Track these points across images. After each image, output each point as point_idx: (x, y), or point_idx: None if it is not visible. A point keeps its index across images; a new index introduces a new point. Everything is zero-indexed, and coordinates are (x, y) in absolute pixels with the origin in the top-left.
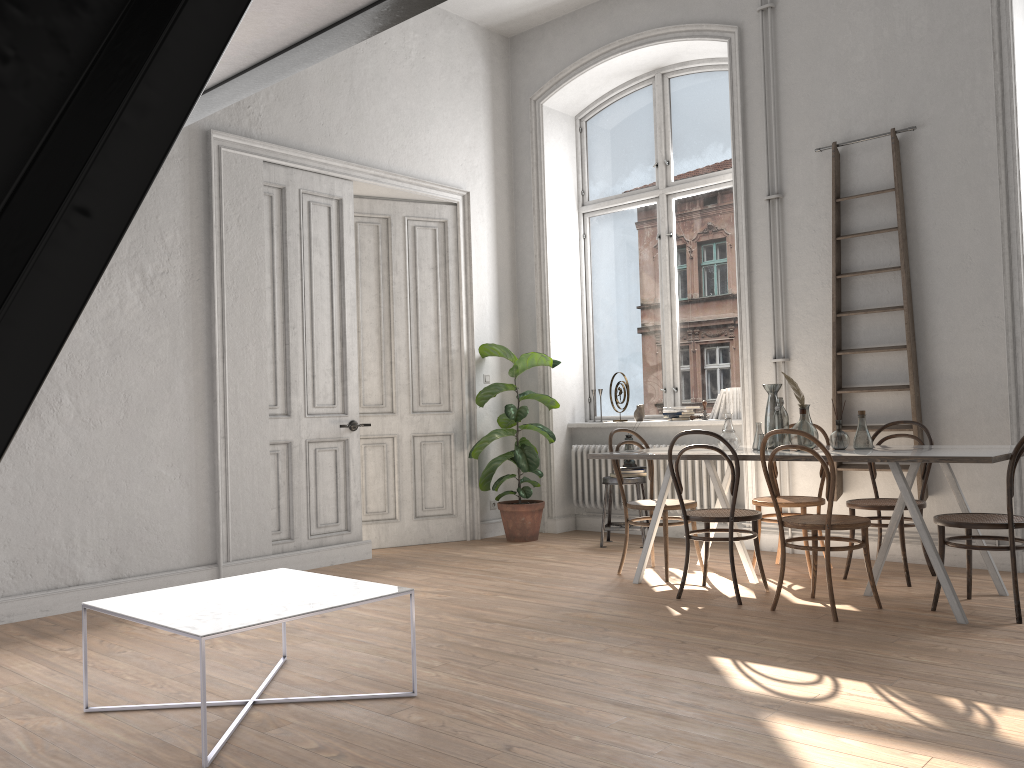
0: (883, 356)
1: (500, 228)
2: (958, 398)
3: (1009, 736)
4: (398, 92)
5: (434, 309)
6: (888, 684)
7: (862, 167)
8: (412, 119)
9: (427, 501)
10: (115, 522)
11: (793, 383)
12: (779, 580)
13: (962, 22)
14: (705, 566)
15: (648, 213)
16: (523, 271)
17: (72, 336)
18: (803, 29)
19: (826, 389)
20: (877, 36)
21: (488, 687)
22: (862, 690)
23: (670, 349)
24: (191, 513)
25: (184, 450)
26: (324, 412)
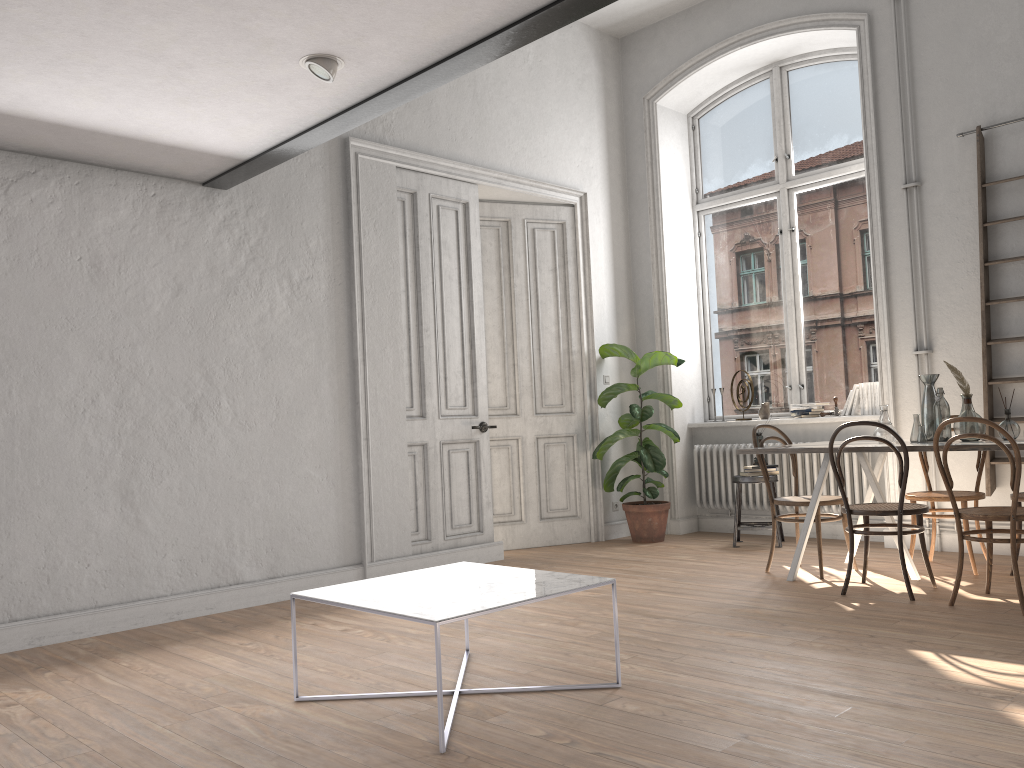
0: None
1: (615, 228)
2: None
3: None
4: (517, 95)
5: (554, 310)
6: None
7: (1009, 150)
8: (531, 122)
9: (551, 503)
10: (270, 522)
11: (956, 372)
12: (957, 574)
13: None
14: (865, 562)
15: (767, 208)
16: (639, 271)
17: (228, 341)
18: (939, 12)
19: (974, 381)
20: (1023, 15)
21: (690, 679)
22: None
23: (795, 345)
24: (338, 514)
25: (330, 452)
26: (456, 414)
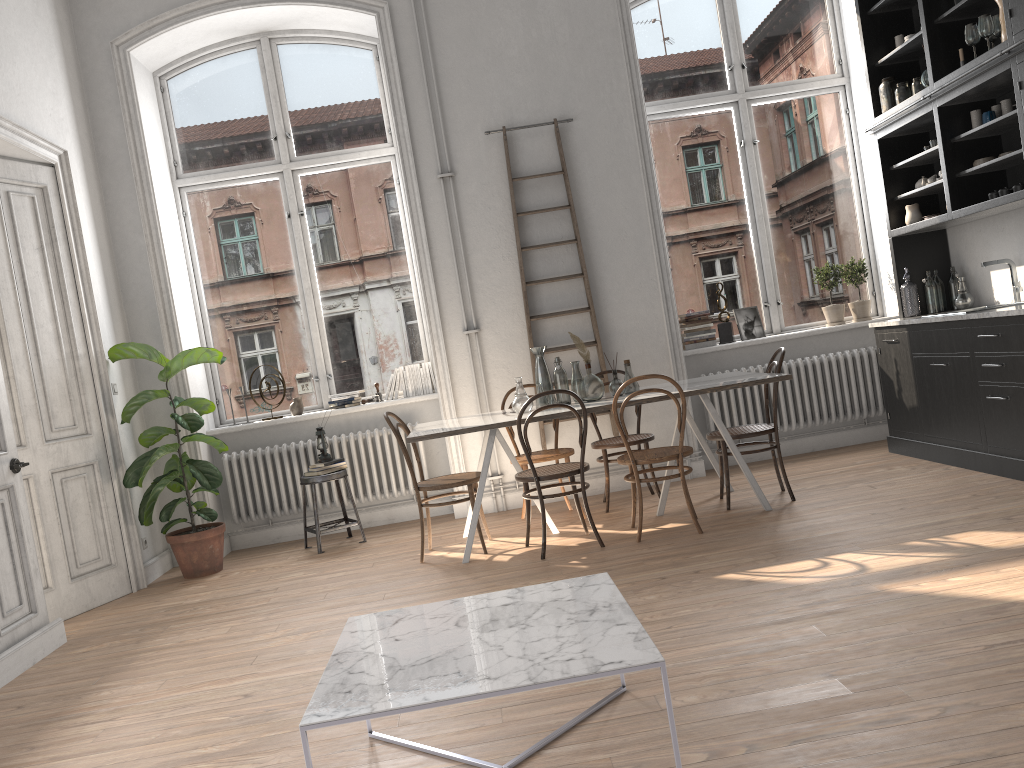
0: (565, 319)
1: (94, 200)
2: (630, 348)
3: (996, 545)
4: None
5: (49, 303)
6: (860, 549)
7: (527, 151)
8: None
9: (81, 555)
10: None
11: (578, 341)
12: (640, 513)
13: (597, 35)
14: (529, 526)
15: (269, 189)
16: (126, 254)
17: None
18: (456, 17)
19: (518, 354)
20: (527, 35)
21: None
22: (861, 556)
23: (318, 335)
24: None
25: None
26: None
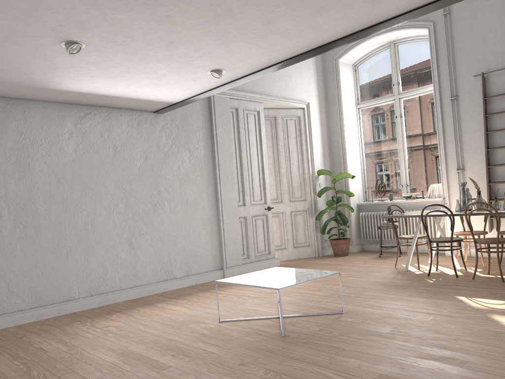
0: None
1: (322, 117)
2: None
3: None
4: None
5: (296, 155)
6: None
7: (496, 83)
8: (284, 73)
9: (298, 240)
10: (185, 253)
11: (474, 181)
12: (475, 266)
13: None
14: (437, 262)
15: (390, 106)
16: (333, 136)
17: (166, 177)
18: (464, 22)
19: (483, 182)
20: (500, 24)
21: (370, 309)
22: None
23: (404, 167)
24: (212, 248)
25: (208, 222)
26: (257, 203)
